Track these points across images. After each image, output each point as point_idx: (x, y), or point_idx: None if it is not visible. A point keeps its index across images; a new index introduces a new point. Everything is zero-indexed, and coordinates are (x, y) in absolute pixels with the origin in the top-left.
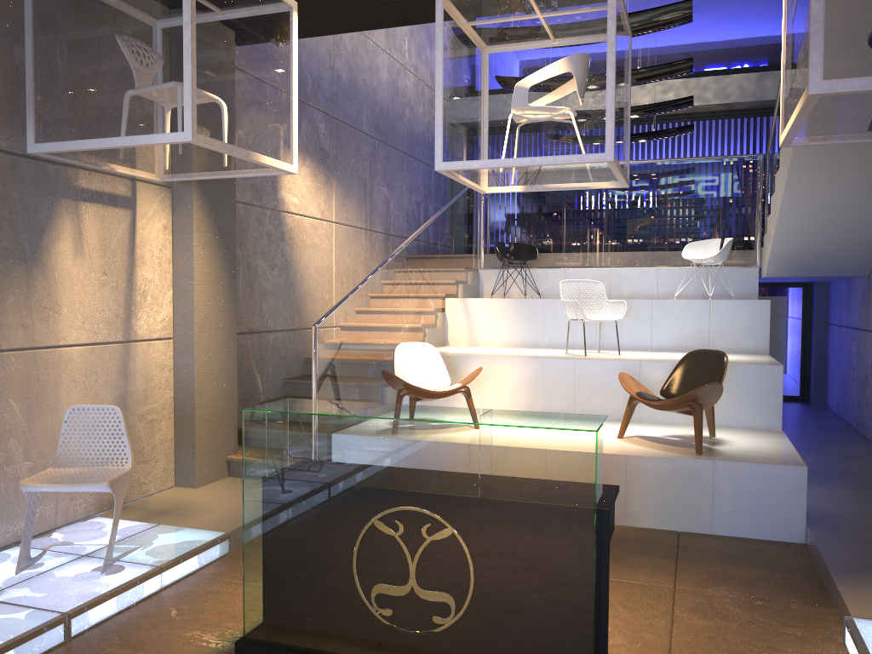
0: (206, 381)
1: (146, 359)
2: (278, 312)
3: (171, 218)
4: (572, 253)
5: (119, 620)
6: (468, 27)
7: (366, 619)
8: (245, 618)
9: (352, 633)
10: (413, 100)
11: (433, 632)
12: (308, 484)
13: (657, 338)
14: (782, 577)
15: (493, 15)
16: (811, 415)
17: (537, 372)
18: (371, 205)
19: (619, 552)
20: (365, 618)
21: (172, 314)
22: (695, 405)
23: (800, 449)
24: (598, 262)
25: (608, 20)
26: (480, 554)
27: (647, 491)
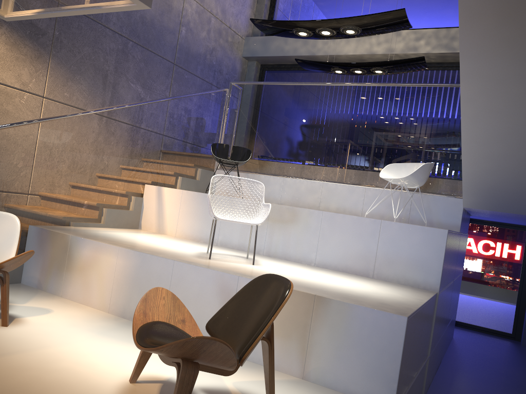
0: None
1: None
2: None
3: None
4: (292, 164)
5: None
6: None
7: None
8: None
9: None
10: (193, 23)
11: None
12: None
13: (323, 254)
14: None
15: None
16: (512, 359)
17: (138, 268)
18: (113, 96)
19: None
20: None
21: None
22: (181, 368)
23: None
24: (313, 175)
25: None
26: None
27: None
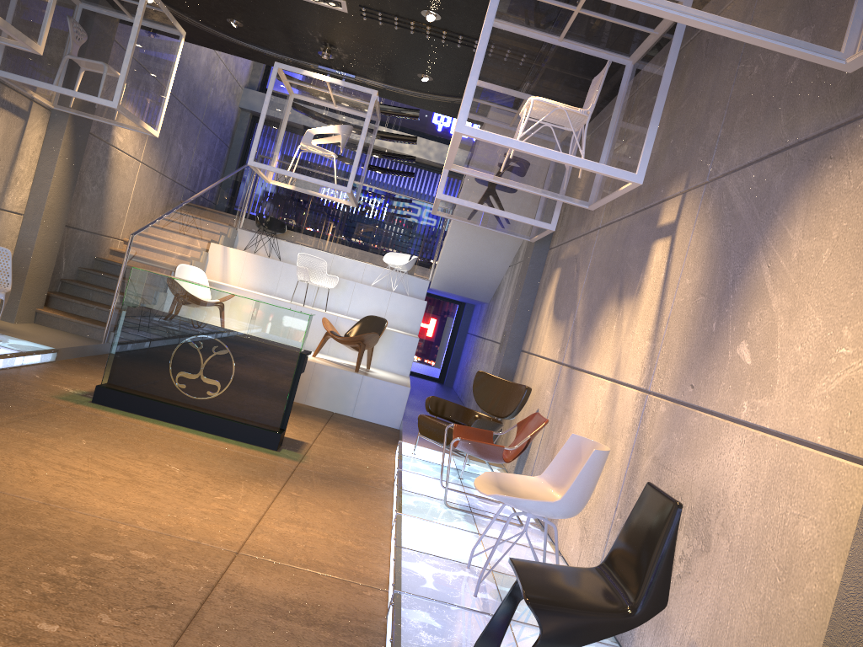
0: (40, 251)
1: (5, 224)
2: (88, 217)
3: (45, 132)
4: (310, 236)
5: (5, 372)
6: (289, 89)
7: (176, 383)
8: (105, 374)
9: (166, 389)
10: (218, 83)
11: (210, 393)
12: (161, 312)
13: (353, 308)
14: (380, 435)
15: (305, 89)
16: (440, 388)
17: None
18: (169, 156)
19: (298, 411)
20: (175, 383)
21: (28, 198)
22: (361, 344)
23: (420, 398)
24: (327, 248)
25: (366, 116)
26: (243, 360)
27: (322, 386)
